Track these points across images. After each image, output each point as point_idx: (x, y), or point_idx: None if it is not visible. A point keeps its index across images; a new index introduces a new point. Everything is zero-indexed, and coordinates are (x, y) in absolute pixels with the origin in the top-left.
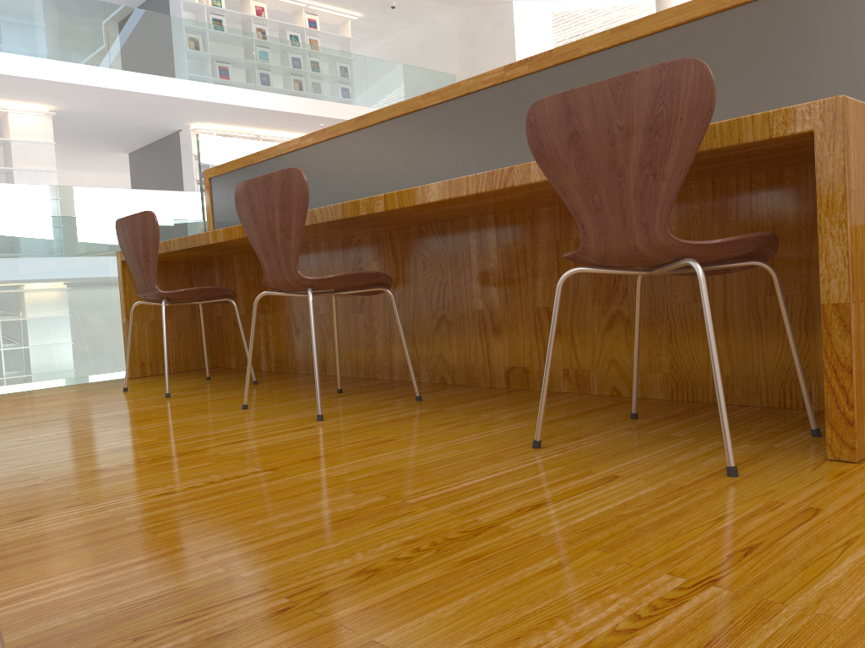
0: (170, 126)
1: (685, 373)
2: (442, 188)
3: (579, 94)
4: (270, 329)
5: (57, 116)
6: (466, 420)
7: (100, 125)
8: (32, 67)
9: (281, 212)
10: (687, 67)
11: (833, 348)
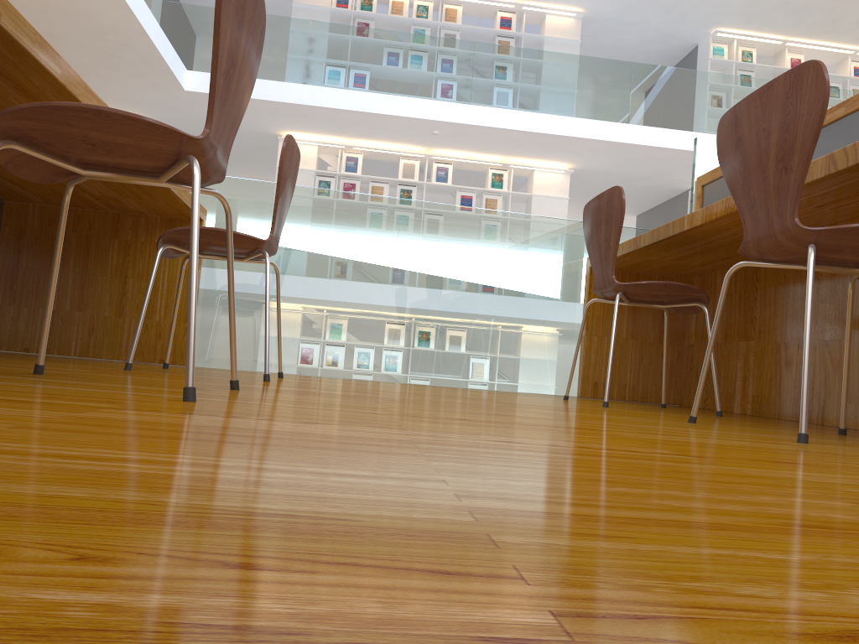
0: (679, 184)
1: None
2: None
3: None
4: (751, 360)
5: (574, 175)
6: None
7: (612, 184)
8: (558, 124)
9: (780, 133)
10: None
11: None
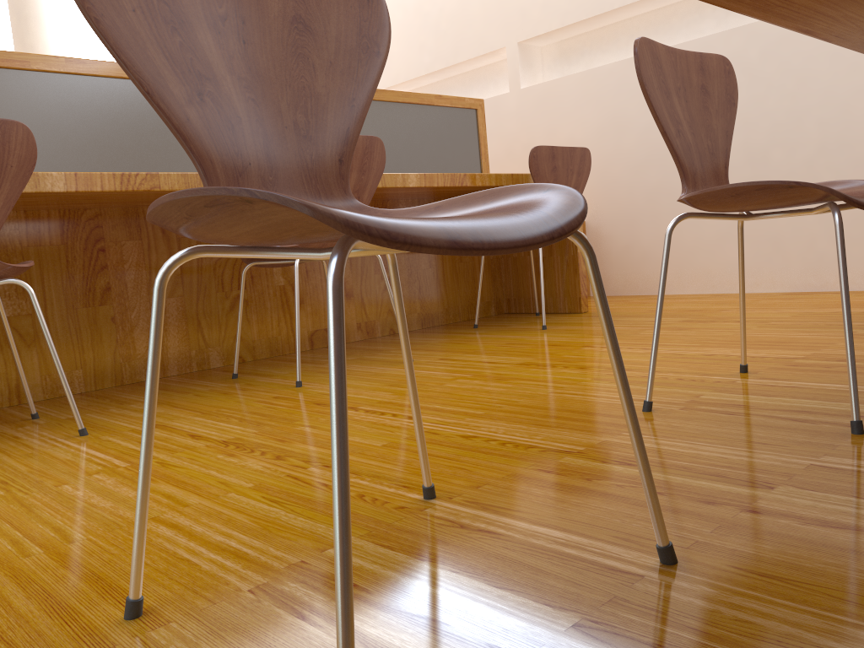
0: None
1: (428, 310)
2: (419, 178)
3: (558, 149)
4: None
5: None
6: (450, 342)
7: None
8: None
9: (359, 174)
10: (587, 152)
11: (581, 269)
